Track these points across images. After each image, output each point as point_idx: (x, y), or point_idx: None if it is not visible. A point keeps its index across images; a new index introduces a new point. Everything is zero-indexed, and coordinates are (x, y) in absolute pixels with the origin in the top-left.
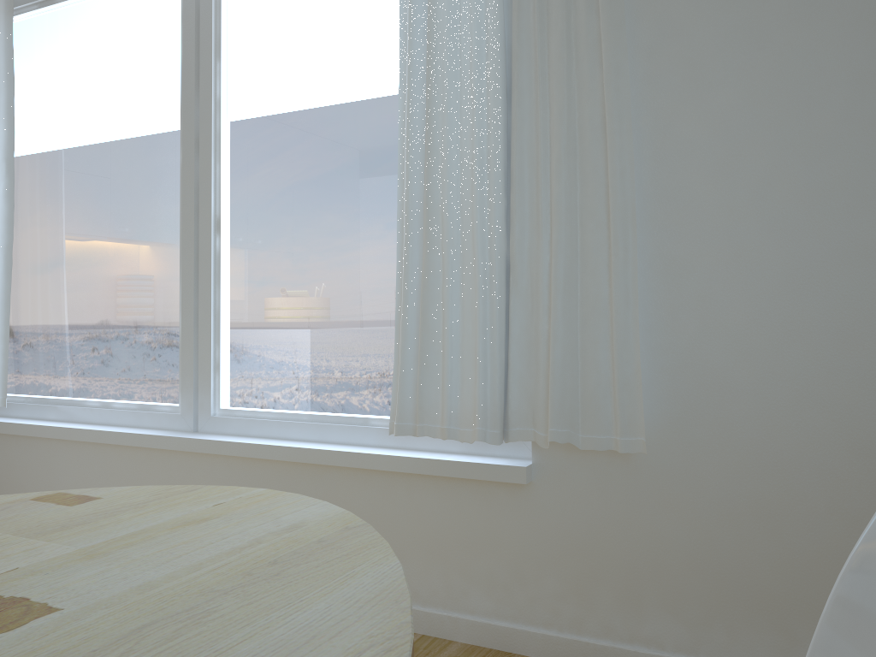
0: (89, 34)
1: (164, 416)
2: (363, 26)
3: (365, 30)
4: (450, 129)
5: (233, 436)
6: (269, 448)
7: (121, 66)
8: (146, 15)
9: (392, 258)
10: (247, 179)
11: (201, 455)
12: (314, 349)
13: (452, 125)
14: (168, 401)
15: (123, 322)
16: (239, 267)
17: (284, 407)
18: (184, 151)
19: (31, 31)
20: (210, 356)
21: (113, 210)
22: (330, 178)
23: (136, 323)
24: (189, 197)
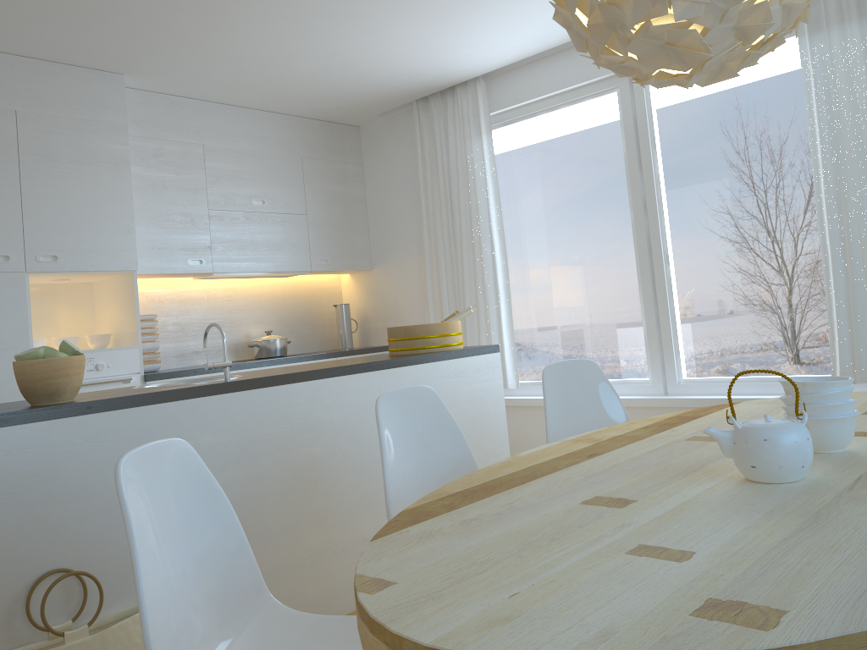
0: (545, 140)
1: (639, 386)
2: (769, 120)
3: (771, 122)
4: (860, 187)
5: (699, 395)
6: (735, 400)
7: (573, 159)
8: (590, 125)
9: (810, 271)
10: (686, 227)
11: (677, 409)
12: (753, 335)
13: (861, 184)
14: (638, 377)
15: (595, 327)
16: (685, 285)
17: (733, 374)
18: (634, 213)
19: (496, 141)
20: (672, 345)
21: (578, 254)
22: (754, 221)
23: (606, 328)
24: (642, 242)
